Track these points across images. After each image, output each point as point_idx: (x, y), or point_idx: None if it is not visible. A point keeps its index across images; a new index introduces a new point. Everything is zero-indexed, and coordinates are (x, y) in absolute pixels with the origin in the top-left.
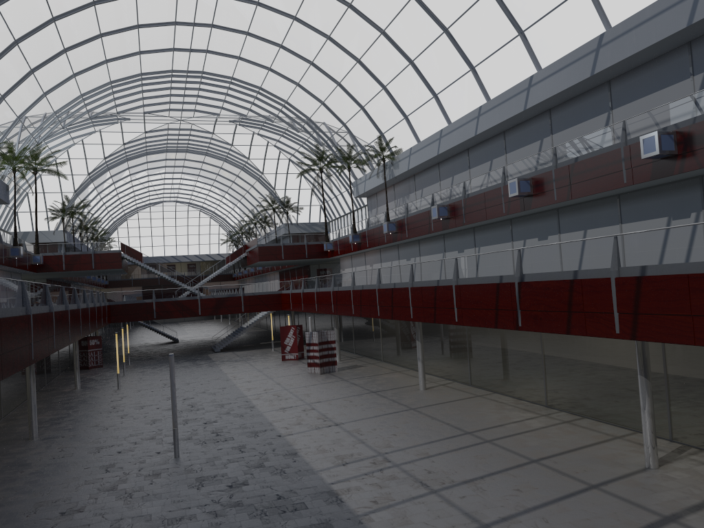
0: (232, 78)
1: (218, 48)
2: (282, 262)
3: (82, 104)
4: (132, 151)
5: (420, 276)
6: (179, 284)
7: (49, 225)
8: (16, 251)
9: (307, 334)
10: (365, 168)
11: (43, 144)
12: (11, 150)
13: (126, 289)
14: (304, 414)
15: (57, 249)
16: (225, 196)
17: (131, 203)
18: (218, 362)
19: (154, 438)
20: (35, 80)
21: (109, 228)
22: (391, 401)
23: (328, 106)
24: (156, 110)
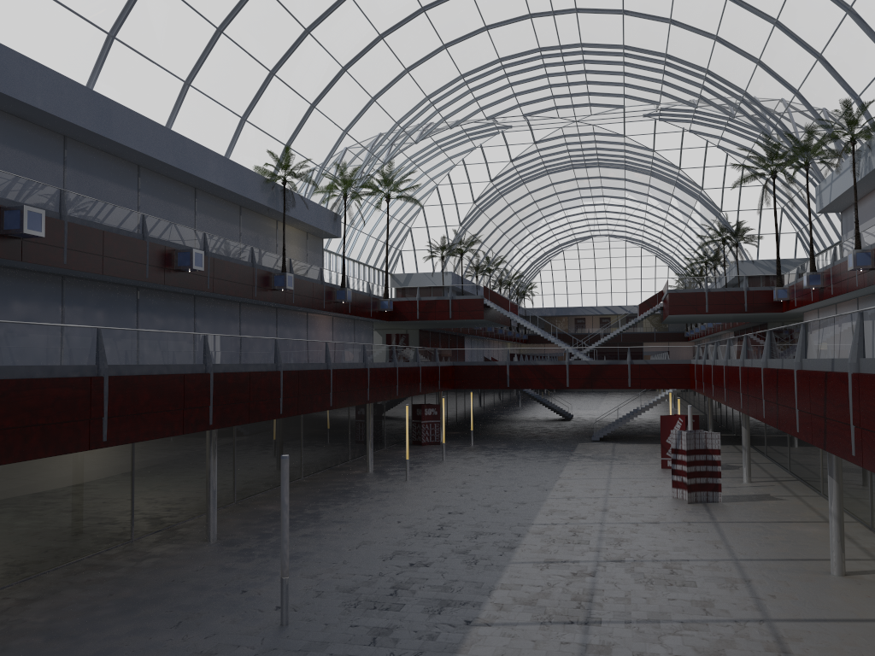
0: (624, 47)
1: (590, 2)
2: (714, 318)
3: (433, 109)
4: (525, 170)
5: (813, 349)
6: (554, 342)
7: (434, 265)
8: (342, 295)
9: (673, 434)
10: (836, 163)
11: (414, 167)
12: (341, 172)
13: (549, 346)
14: (564, 584)
15: (411, 294)
16: (665, 226)
17: (550, 239)
18: (575, 458)
19: (316, 576)
20: (353, 81)
21: (527, 271)
22: (745, 590)
23: (766, 66)
24: (538, 110)
